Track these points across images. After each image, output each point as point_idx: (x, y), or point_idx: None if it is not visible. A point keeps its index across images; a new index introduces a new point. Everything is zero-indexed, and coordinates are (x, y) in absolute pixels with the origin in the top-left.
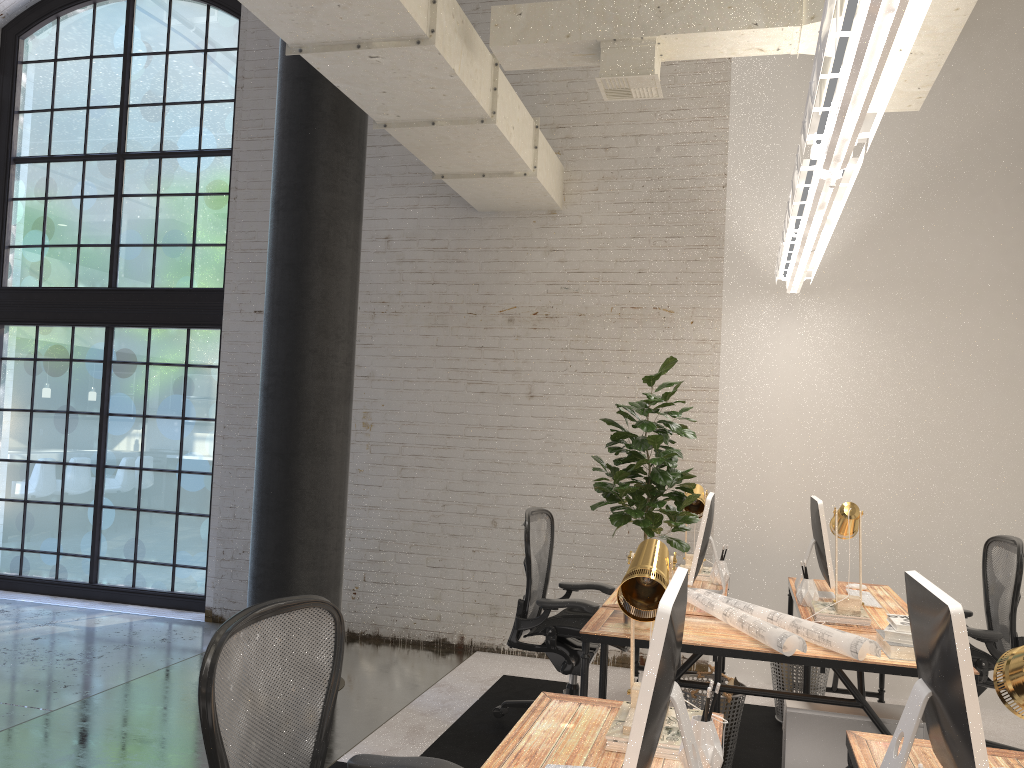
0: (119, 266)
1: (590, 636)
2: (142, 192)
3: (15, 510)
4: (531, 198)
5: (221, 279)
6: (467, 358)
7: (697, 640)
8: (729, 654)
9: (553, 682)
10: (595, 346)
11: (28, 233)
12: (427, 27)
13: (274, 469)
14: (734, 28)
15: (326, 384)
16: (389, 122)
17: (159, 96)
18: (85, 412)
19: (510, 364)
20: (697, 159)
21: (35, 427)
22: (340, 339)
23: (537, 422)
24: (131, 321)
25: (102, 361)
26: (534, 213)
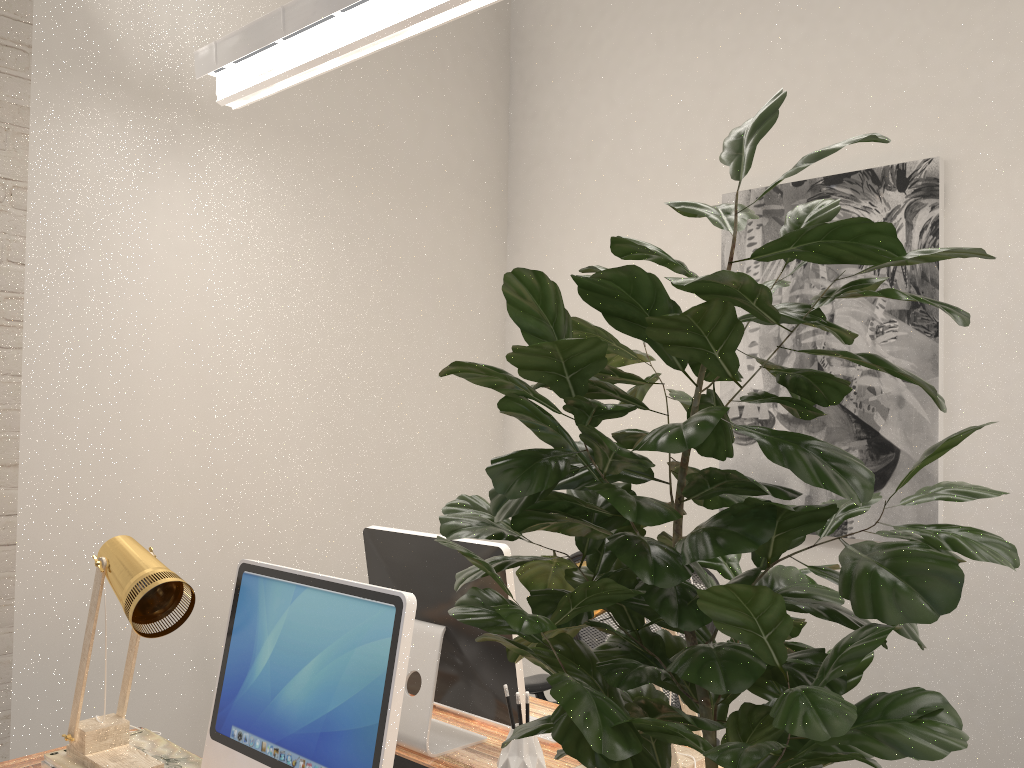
0: None
1: None
2: None
3: None
4: None
5: None
6: None
7: None
8: None
9: None
10: None
11: None
12: None
13: None
14: None
15: None
16: None
17: None
18: None
19: None
20: None
21: None
22: None
23: None
24: None
25: None
26: None
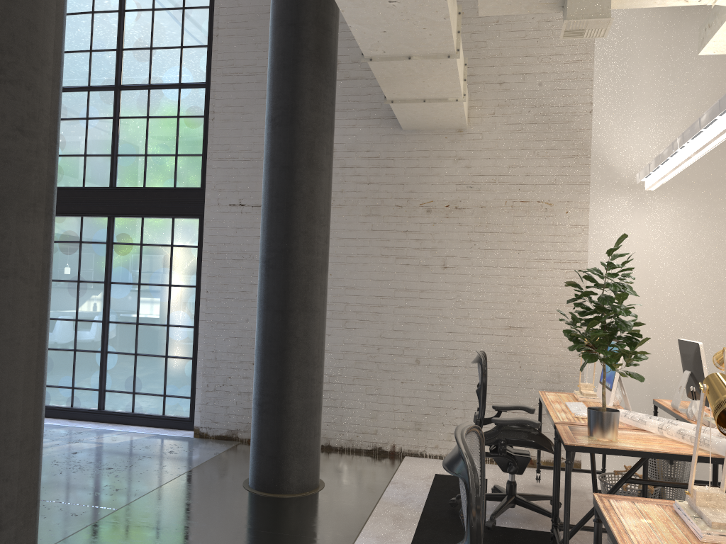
0: (117, 171)
1: (573, 447)
2: (135, 115)
3: None
4: (449, 119)
5: (198, 181)
6: (395, 239)
7: (656, 448)
8: (685, 459)
9: None
10: (493, 230)
11: None
12: None
13: (275, 322)
14: None
15: (313, 258)
16: (374, 57)
17: (147, 42)
18: (92, 281)
19: (428, 243)
20: (570, 91)
21: (53, 293)
22: (322, 224)
23: (449, 286)
24: (128, 212)
25: (105, 243)
26: (446, 131)
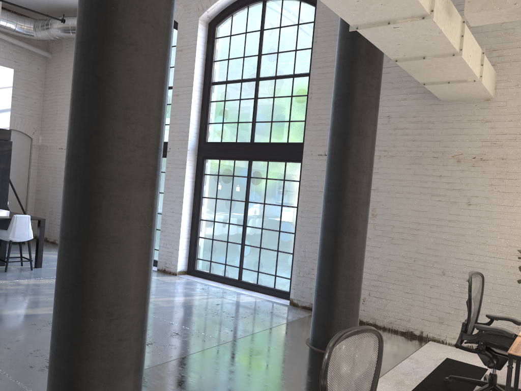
0: (255, 132)
1: (514, 356)
2: (266, 96)
3: (208, 243)
4: (475, 93)
5: (302, 138)
6: (431, 182)
7: None
8: None
9: (477, 367)
10: (511, 177)
11: (217, 117)
12: (429, 9)
13: (329, 238)
14: None
15: (357, 196)
16: (398, 59)
17: (275, 49)
18: (238, 200)
19: (457, 186)
20: None
21: (217, 206)
22: (365, 173)
23: (472, 219)
24: (260, 158)
25: (246, 177)
26: (476, 100)
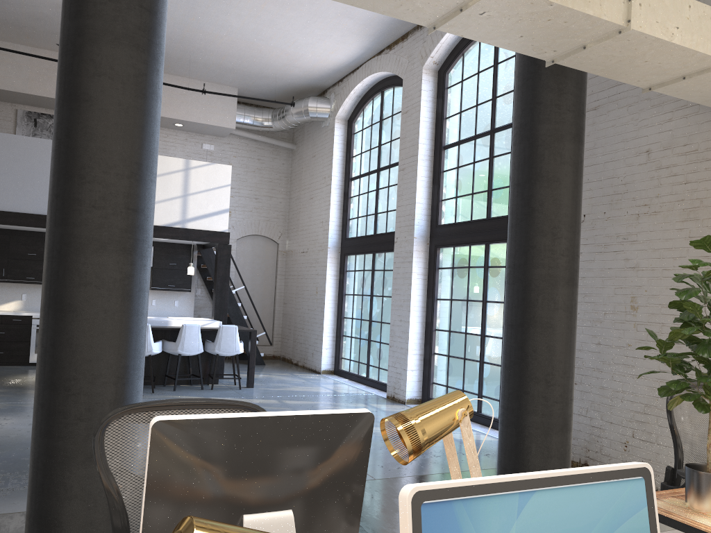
0: (491, 203)
1: None
2: (503, 152)
3: (444, 361)
4: None
5: None
6: None
7: None
8: None
9: None
10: None
11: (450, 190)
12: None
13: (508, 336)
14: None
15: (543, 272)
16: (554, 58)
17: (511, 86)
18: (475, 300)
19: None
20: None
21: (452, 310)
22: (556, 236)
23: None
24: (496, 239)
25: (483, 267)
26: None
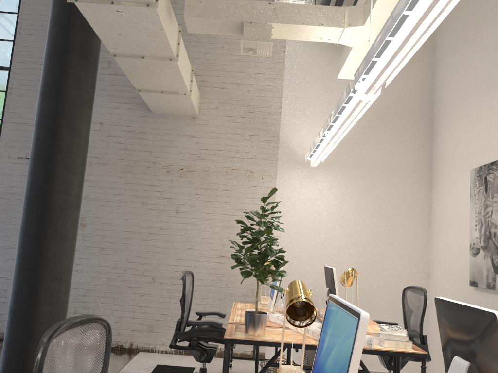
0: None
1: (229, 340)
2: None
3: None
4: (184, 108)
5: None
6: (143, 190)
7: (287, 340)
8: (305, 347)
9: (185, 367)
10: (213, 187)
11: None
12: None
13: (30, 246)
14: (312, 24)
15: (66, 197)
16: (117, 54)
17: None
18: None
19: (167, 195)
20: (267, 98)
21: None
22: (76, 173)
23: (180, 226)
24: None
25: None
26: (183, 117)
